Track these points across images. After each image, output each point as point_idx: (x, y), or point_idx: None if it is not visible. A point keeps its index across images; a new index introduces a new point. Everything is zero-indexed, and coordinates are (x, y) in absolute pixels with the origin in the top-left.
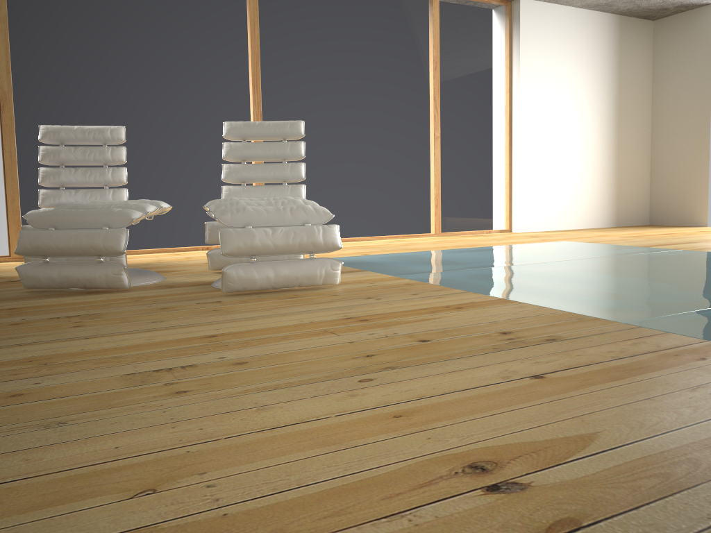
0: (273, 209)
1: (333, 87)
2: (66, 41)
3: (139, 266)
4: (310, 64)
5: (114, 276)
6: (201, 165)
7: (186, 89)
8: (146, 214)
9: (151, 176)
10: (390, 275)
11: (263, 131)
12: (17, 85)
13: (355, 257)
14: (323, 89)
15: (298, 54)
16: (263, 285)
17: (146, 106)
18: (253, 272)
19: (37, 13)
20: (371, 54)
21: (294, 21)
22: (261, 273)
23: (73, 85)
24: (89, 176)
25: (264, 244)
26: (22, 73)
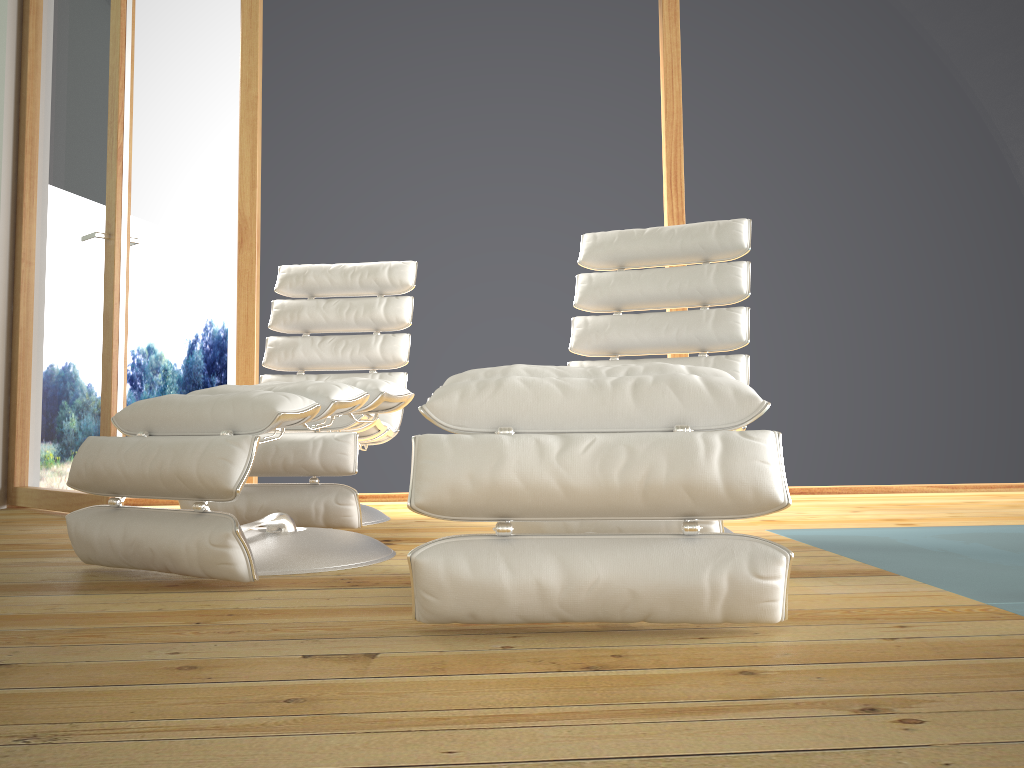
0: (585, 385)
1: (835, 176)
2: (344, 131)
3: (397, 525)
4: (785, 137)
5: (212, 550)
6: (565, 335)
7: (542, 197)
8: (328, 404)
9: (474, 356)
10: (970, 599)
11: (659, 246)
12: (265, 207)
13: (878, 529)
14: (812, 183)
15: (759, 119)
16: (528, 610)
17: (471, 231)
18: (496, 567)
19: (304, 90)
20: (917, 107)
21: (752, 59)
22: (521, 571)
23: (352, 201)
24: (342, 350)
25: (533, 483)
26: (274, 188)
